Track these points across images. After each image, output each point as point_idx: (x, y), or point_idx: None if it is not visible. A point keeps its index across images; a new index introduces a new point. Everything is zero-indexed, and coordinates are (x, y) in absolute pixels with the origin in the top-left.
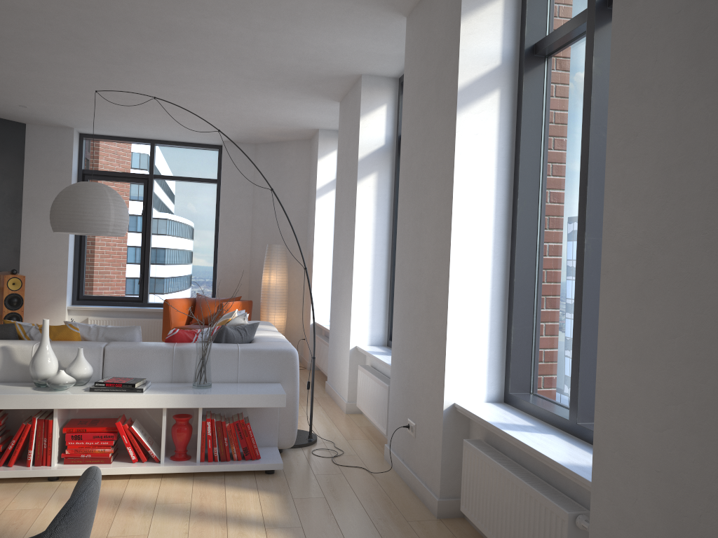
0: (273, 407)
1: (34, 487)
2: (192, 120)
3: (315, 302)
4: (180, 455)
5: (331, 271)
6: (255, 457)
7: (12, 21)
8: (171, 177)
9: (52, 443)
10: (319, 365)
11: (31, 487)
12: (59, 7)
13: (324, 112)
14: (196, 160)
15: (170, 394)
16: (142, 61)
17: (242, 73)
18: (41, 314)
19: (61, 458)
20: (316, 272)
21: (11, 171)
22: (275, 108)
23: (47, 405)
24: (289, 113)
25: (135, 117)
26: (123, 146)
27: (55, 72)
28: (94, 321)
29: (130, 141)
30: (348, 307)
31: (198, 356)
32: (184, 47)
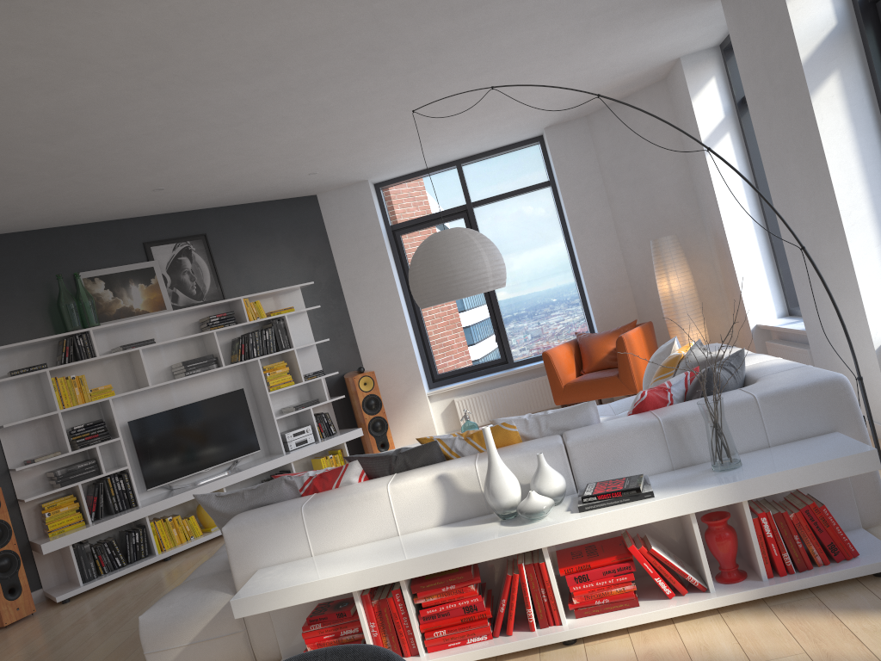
0: (862, 473)
1: (555, 660)
2: (507, 113)
3: (748, 298)
4: (731, 574)
5: (758, 248)
6: (851, 555)
7: (298, 60)
8: (492, 198)
9: (553, 594)
10: None
11: (549, 660)
12: (352, 12)
13: (693, 26)
14: (515, 165)
15: (695, 490)
16: (451, 50)
17: (583, 12)
18: (401, 411)
19: (564, 609)
20: (737, 256)
21: (319, 255)
22: (622, 48)
23: (533, 544)
24: (640, 50)
25: (438, 137)
26: (425, 180)
27: (346, 113)
28: (461, 401)
29: (431, 172)
30: (849, 287)
31: (708, 425)
32: (508, 4)
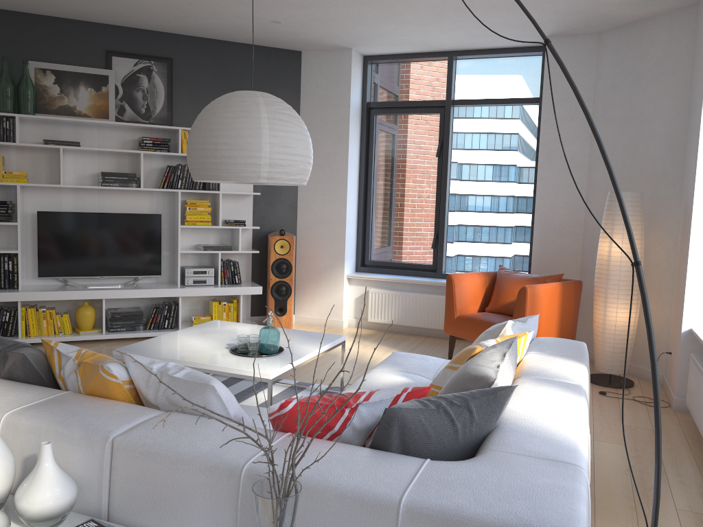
0: None
1: None
2: None
3: (692, 295)
4: None
5: None
6: None
7: None
8: (475, 101)
9: None
10: (694, 415)
11: None
12: None
13: None
14: (510, 72)
15: None
16: None
17: None
18: (318, 283)
19: None
20: (697, 241)
21: None
22: None
23: None
24: None
25: (407, 12)
26: (415, 65)
27: None
28: (375, 294)
29: (422, 58)
30: None
31: None
32: None
